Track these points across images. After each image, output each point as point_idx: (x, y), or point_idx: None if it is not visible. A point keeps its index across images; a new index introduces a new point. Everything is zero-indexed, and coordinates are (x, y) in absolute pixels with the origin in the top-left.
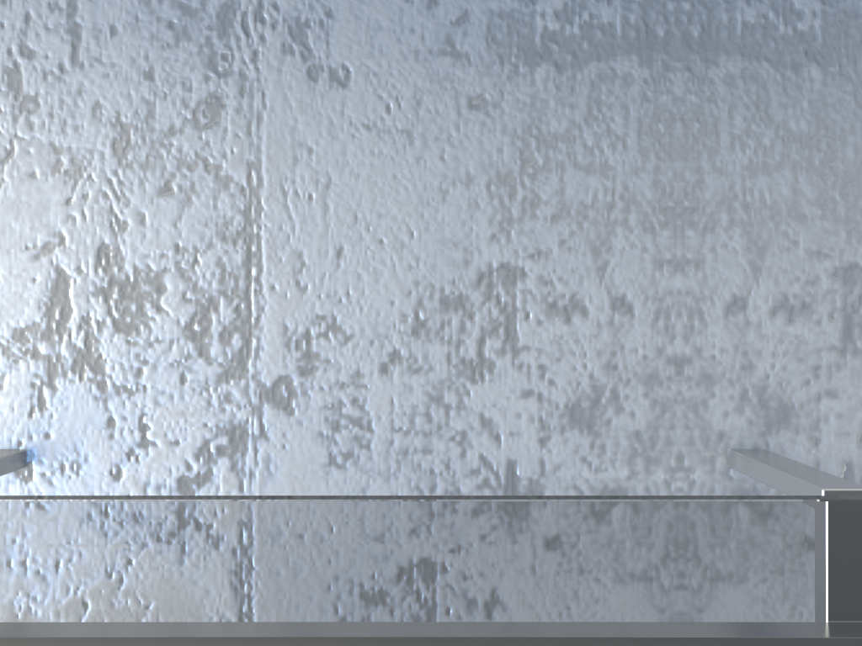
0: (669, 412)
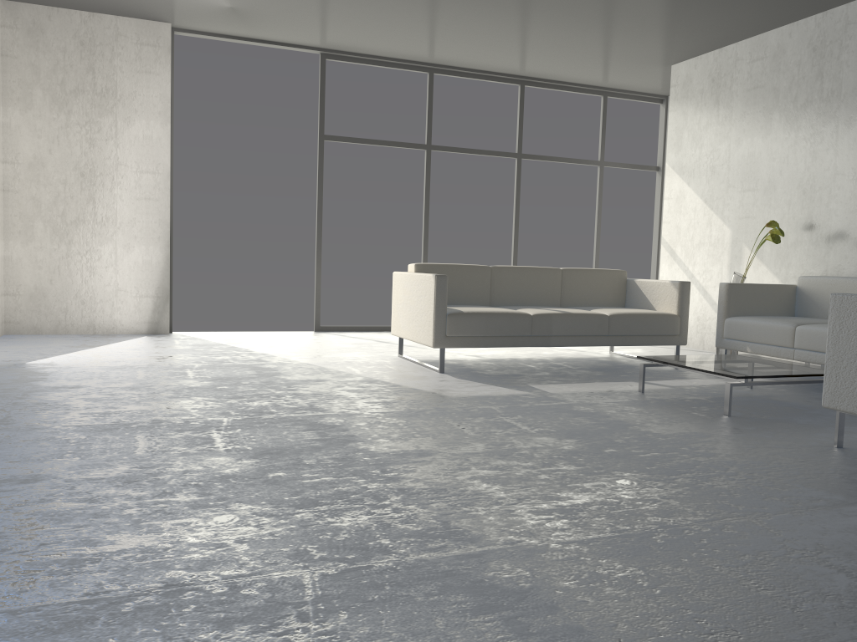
0: None
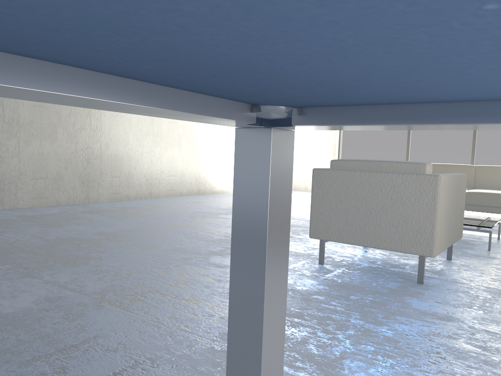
0: (495, 249)
